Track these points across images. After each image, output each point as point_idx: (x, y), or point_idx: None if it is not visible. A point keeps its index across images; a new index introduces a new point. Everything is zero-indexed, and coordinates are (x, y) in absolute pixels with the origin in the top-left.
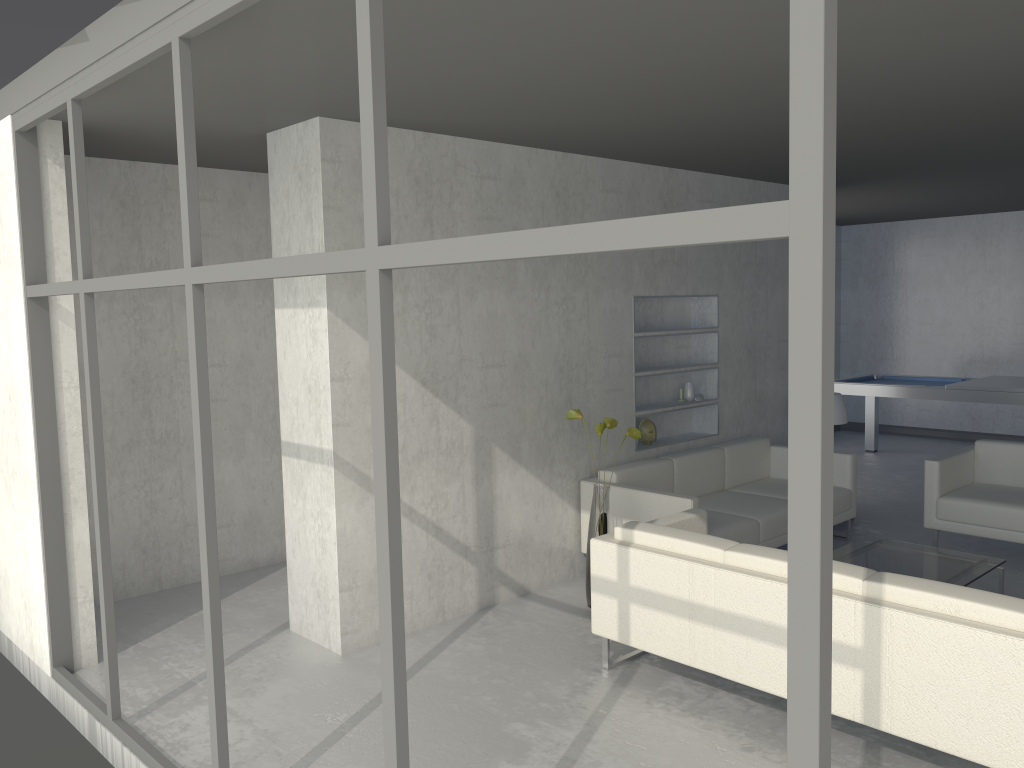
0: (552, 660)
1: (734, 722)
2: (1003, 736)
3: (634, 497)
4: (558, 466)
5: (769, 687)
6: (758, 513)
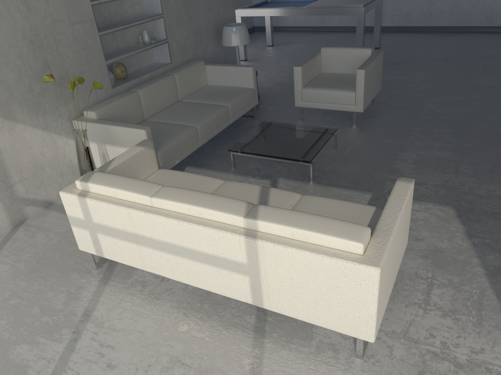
0: (58, 268)
1: (177, 302)
2: (337, 314)
3: (109, 130)
4: (51, 115)
5: (194, 283)
6: (196, 121)
